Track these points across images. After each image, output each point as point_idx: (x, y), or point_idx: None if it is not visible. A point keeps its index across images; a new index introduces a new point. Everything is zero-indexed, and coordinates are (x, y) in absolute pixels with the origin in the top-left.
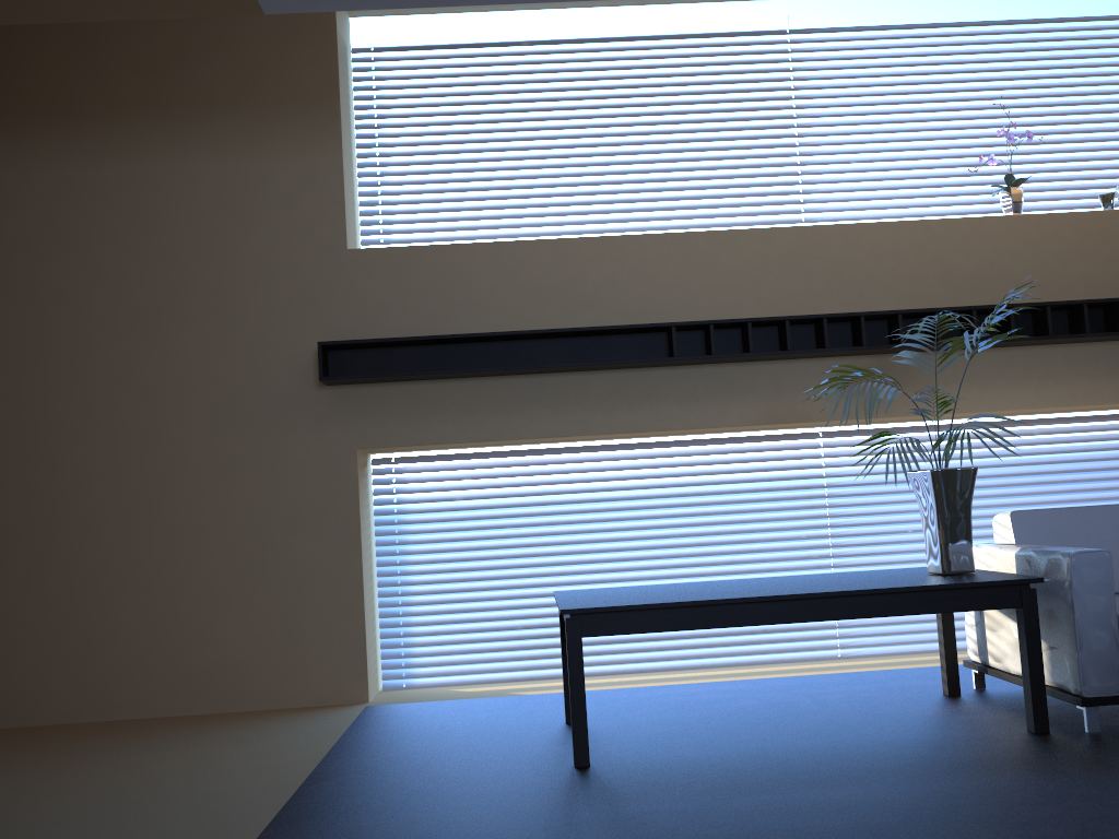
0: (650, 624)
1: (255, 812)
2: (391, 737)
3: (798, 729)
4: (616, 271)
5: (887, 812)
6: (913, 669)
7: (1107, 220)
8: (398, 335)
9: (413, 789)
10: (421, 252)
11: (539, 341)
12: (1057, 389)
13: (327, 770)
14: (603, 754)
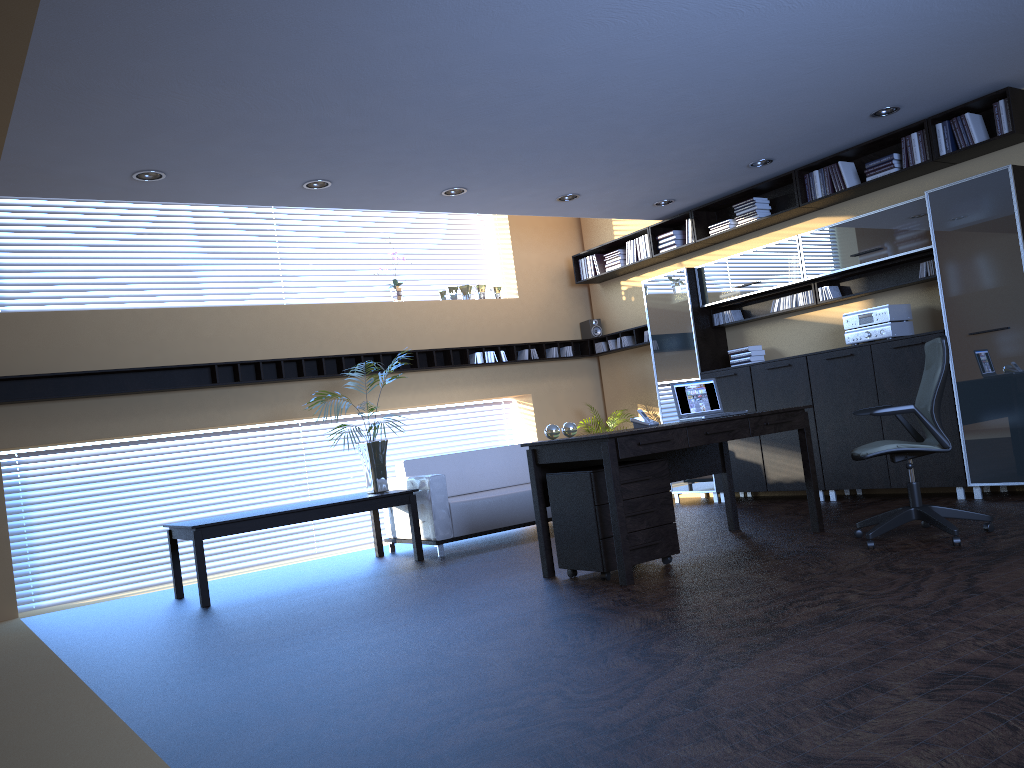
0: (238, 529)
1: (34, 650)
2: (68, 622)
3: (309, 578)
4: (176, 330)
5: (361, 588)
6: (358, 551)
7: (443, 305)
8: (26, 371)
9: (119, 628)
10: (40, 316)
11: (128, 374)
12: (423, 395)
13: (49, 635)
14: (213, 601)
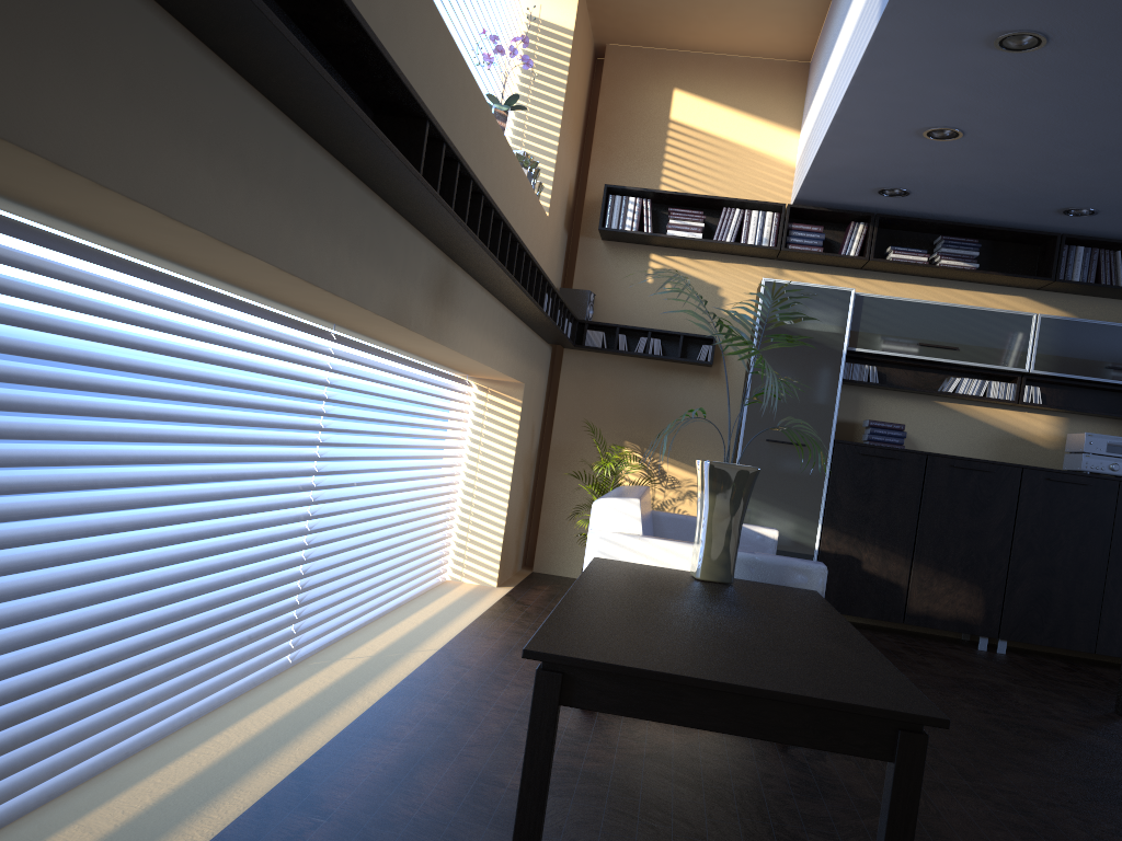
0: None
1: None
2: None
3: (706, 804)
4: None
5: None
6: (421, 672)
7: (523, 183)
8: None
9: None
10: None
11: (275, 8)
12: (486, 344)
13: None
14: None
